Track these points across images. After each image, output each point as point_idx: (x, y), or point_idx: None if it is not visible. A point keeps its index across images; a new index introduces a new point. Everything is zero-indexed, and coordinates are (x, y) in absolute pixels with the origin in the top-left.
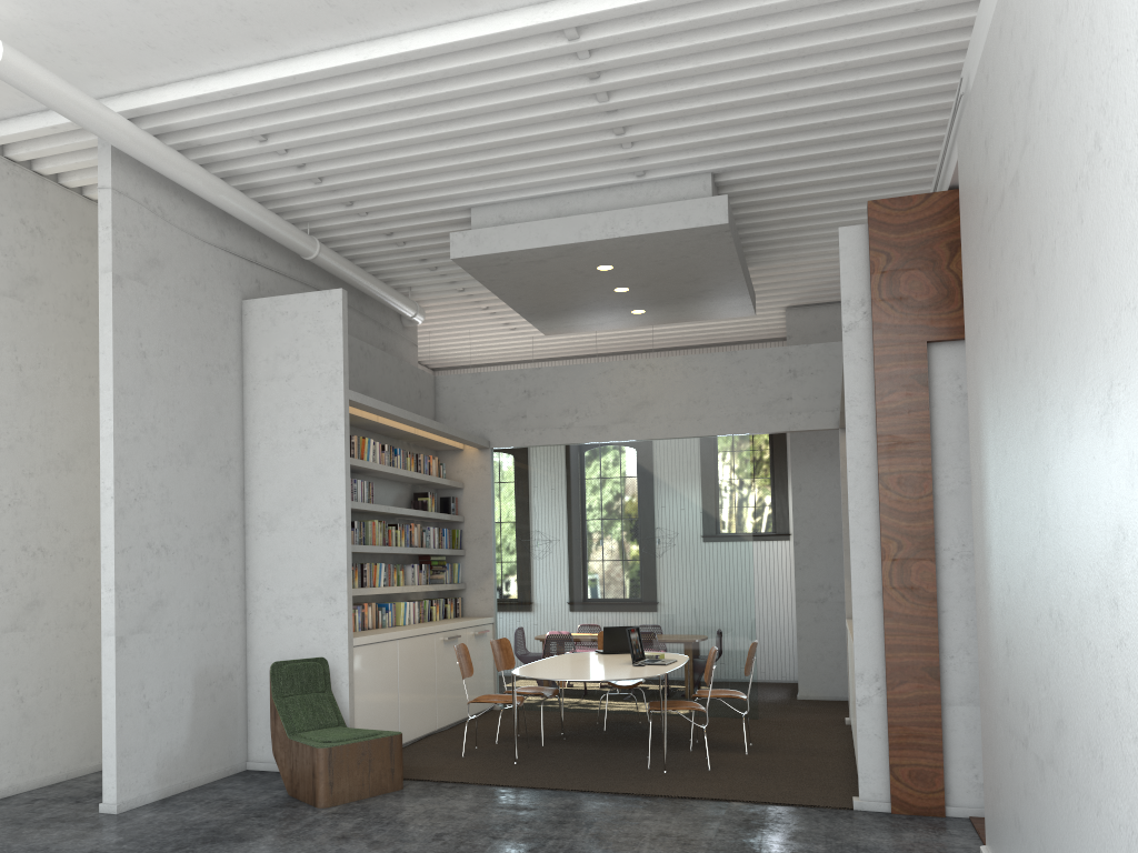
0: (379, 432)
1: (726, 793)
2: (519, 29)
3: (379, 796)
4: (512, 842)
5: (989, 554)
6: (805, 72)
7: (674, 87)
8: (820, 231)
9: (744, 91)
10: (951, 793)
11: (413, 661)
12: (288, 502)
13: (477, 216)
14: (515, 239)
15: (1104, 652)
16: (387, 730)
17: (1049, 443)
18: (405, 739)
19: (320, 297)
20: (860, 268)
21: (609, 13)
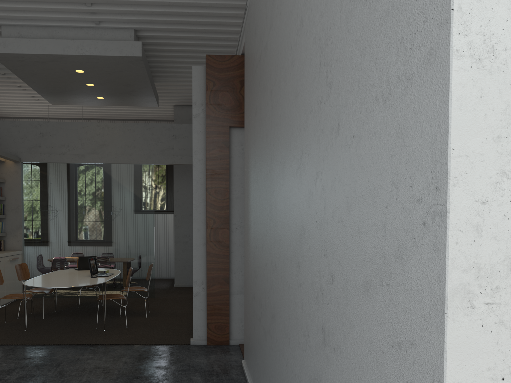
0: None
1: (132, 340)
2: None
3: None
4: (10, 381)
5: (250, 229)
6: None
7: None
8: (188, 69)
9: None
10: (232, 334)
11: None
12: None
13: (5, 31)
14: (27, 47)
15: (293, 288)
16: None
17: (275, 180)
18: None
19: None
20: (201, 87)
21: None
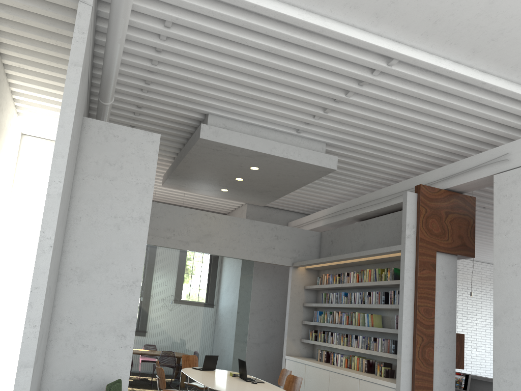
0: None
1: None
2: (385, 48)
3: None
4: None
5: None
6: (424, 122)
7: (377, 104)
8: None
9: (390, 118)
10: None
11: None
12: (98, 263)
13: (211, 119)
14: (237, 140)
15: None
16: None
17: None
18: None
19: (144, 134)
20: (413, 211)
21: (422, 63)
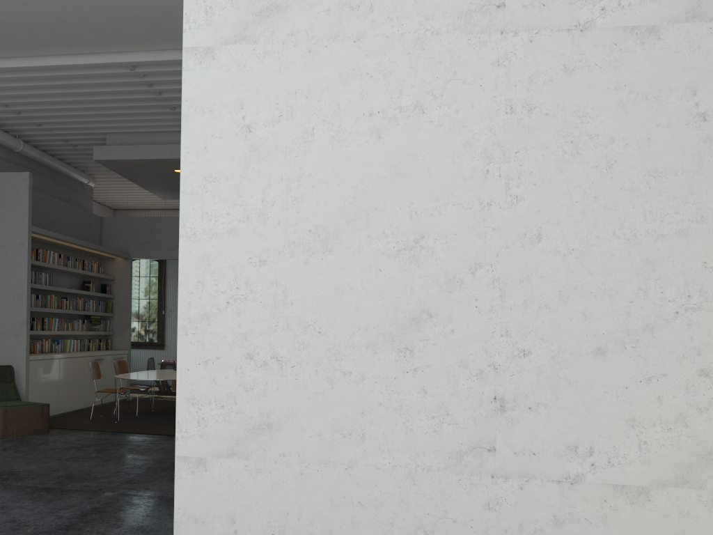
0: (60, 247)
1: None
2: (103, 63)
3: (34, 434)
4: (87, 451)
5: None
6: None
7: None
8: None
9: None
10: None
11: (70, 370)
12: None
13: (109, 138)
14: (127, 153)
15: None
16: (50, 405)
17: None
18: (62, 411)
19: (17, 175)
20: None
21: (145, 62)
